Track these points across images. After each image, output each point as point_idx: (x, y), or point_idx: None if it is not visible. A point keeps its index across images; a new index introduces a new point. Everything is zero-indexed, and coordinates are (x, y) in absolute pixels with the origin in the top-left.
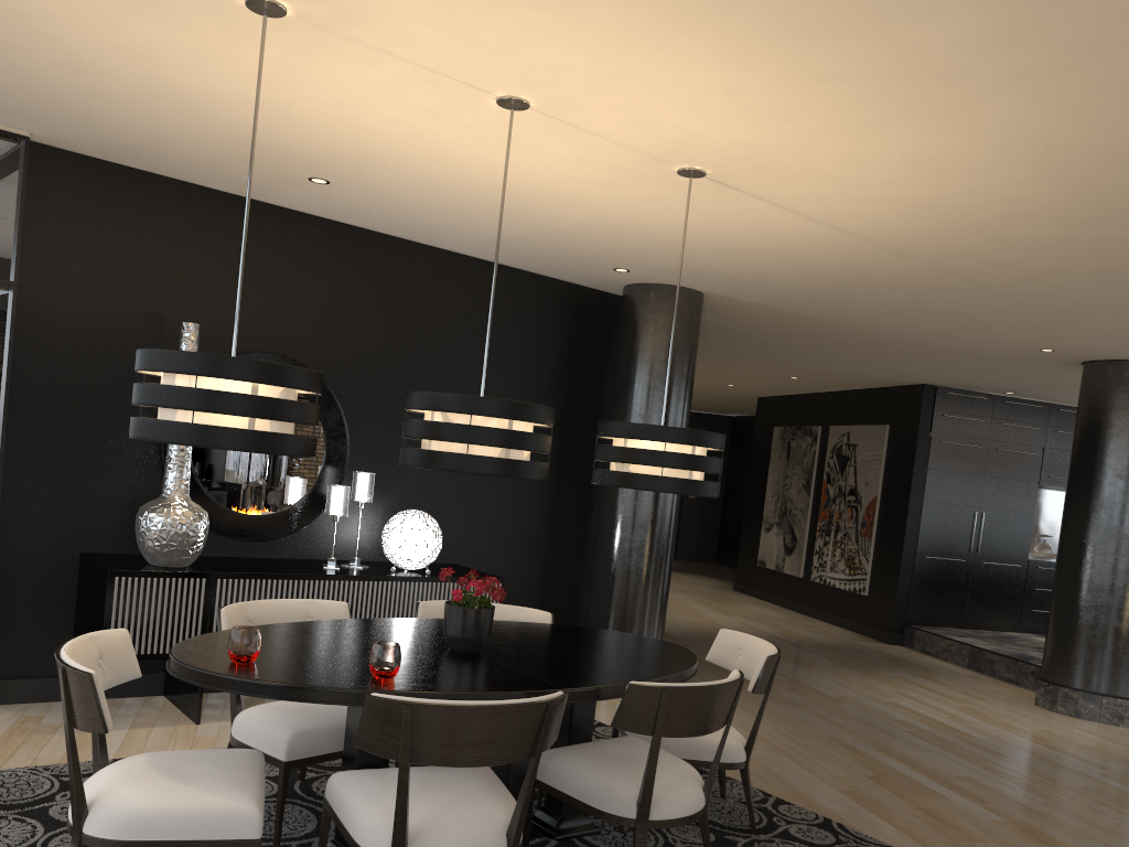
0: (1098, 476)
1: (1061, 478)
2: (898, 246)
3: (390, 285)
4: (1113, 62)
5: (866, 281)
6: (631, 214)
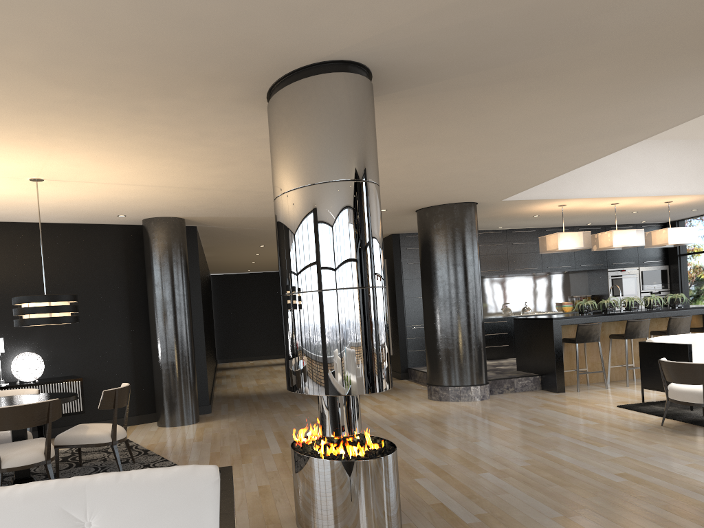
0: (427, 271)
1: (486, 270)
2: (188, 186)
3: (5, 245)
4: (58, 124)
5: (222, 200)
6: (61, 196)
